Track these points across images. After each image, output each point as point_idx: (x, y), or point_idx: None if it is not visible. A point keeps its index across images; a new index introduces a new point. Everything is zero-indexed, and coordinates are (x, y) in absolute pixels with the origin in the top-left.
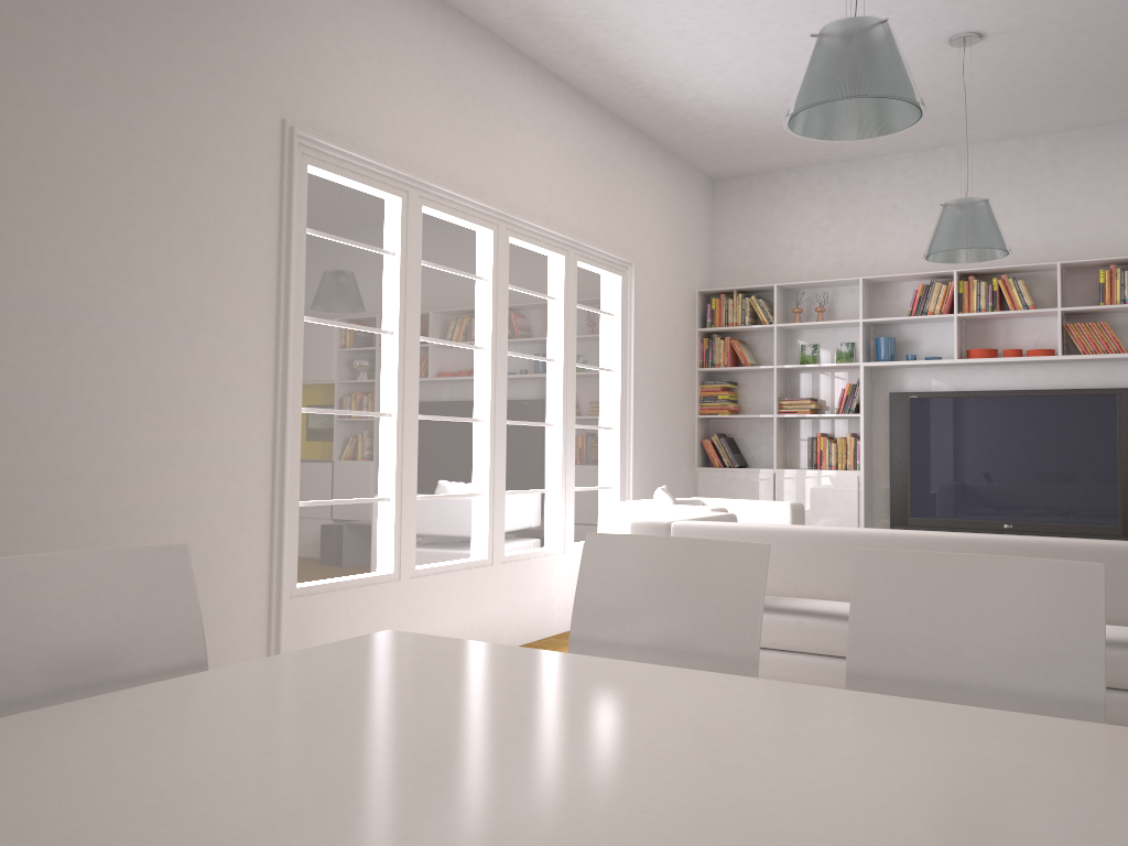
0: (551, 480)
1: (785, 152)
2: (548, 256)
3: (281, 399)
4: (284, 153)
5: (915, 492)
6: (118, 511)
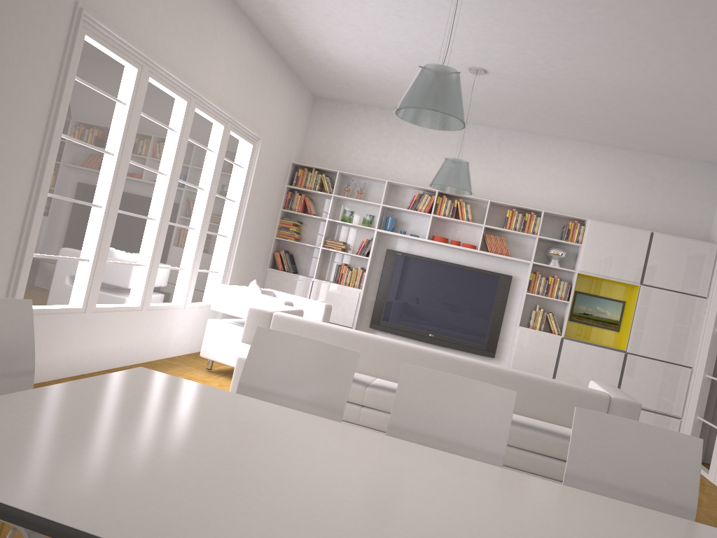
0: (186, 263)
1: (362, 95)
2: (214, 124)
3: (37, 186)
4: (73, 24)
5: (388, 307)
6: None
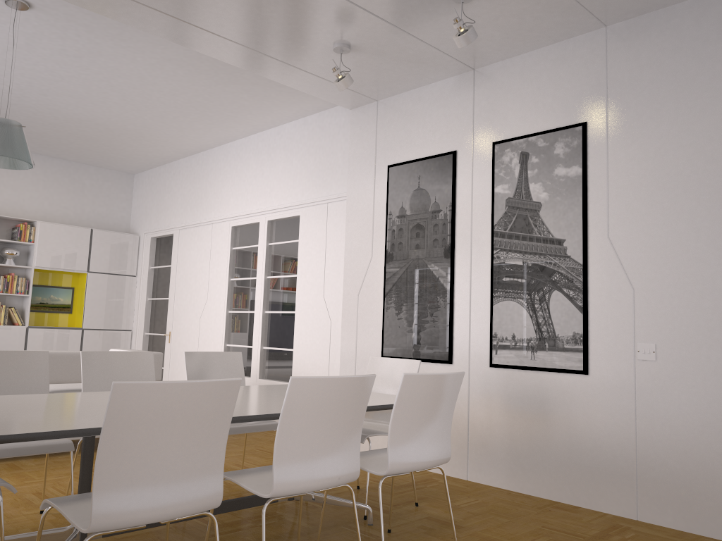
0: None
1: None
2: None
3: None
4: None
5: None
6: None
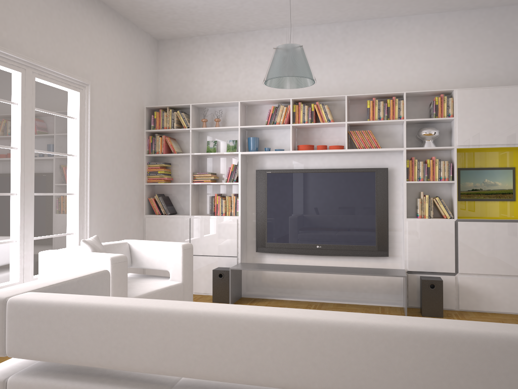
0: (11, 234)
1: (196, 23)
2: (5, 71)
3: None
4: None
5: (270, 228)
6: None
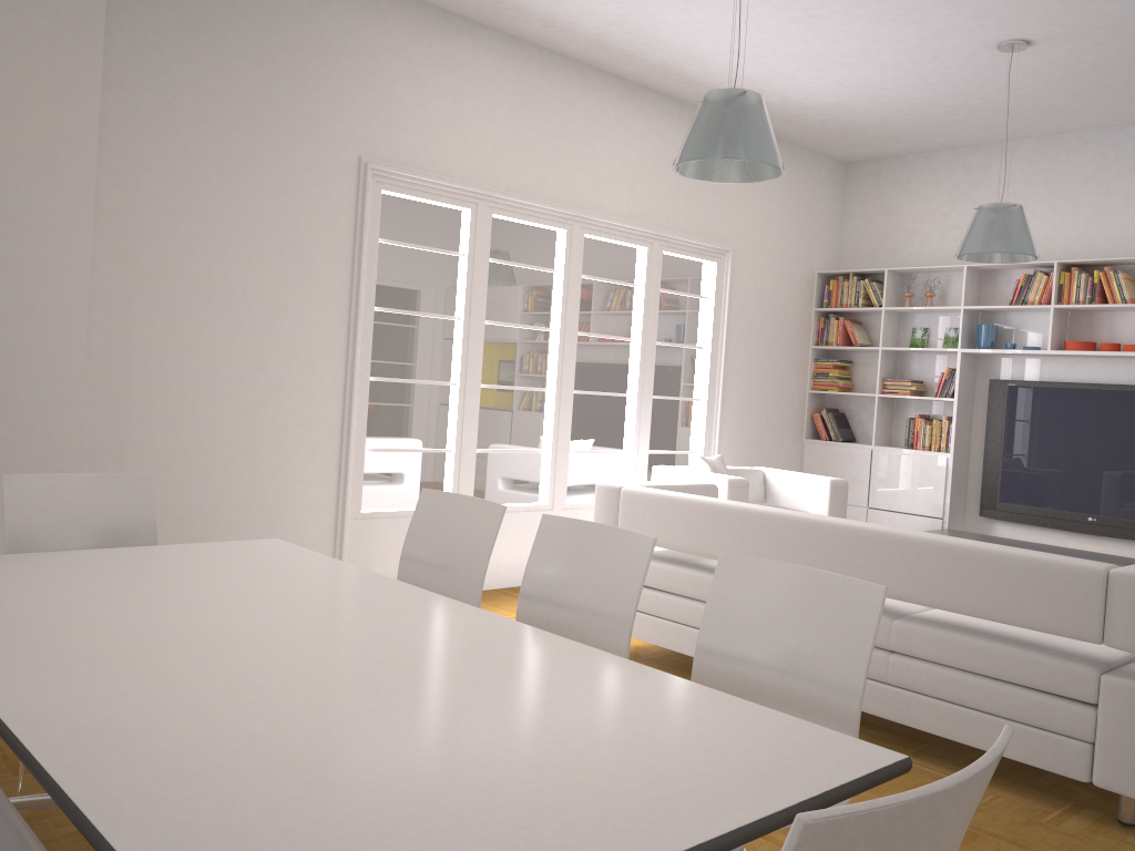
0: (624, 443)
1: (903, 140)
2: (630, 248)
3: (350, 371)
4: (359, 183)
5: (1006, 479)
6: (216, 447)
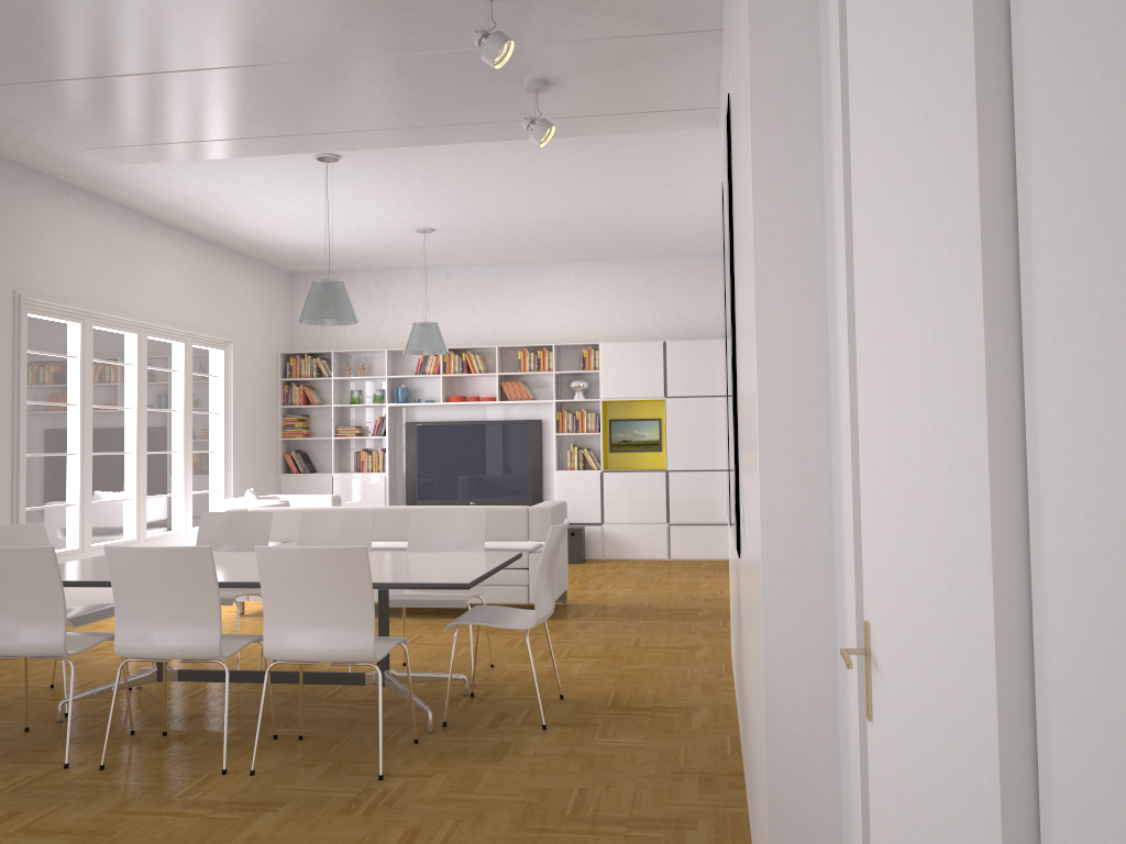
0: (176, 488)
1: (338, 264)
2: (173, 343)
3: (16, 450)
4: (16, 310)
5: (421, 485)
6: None
